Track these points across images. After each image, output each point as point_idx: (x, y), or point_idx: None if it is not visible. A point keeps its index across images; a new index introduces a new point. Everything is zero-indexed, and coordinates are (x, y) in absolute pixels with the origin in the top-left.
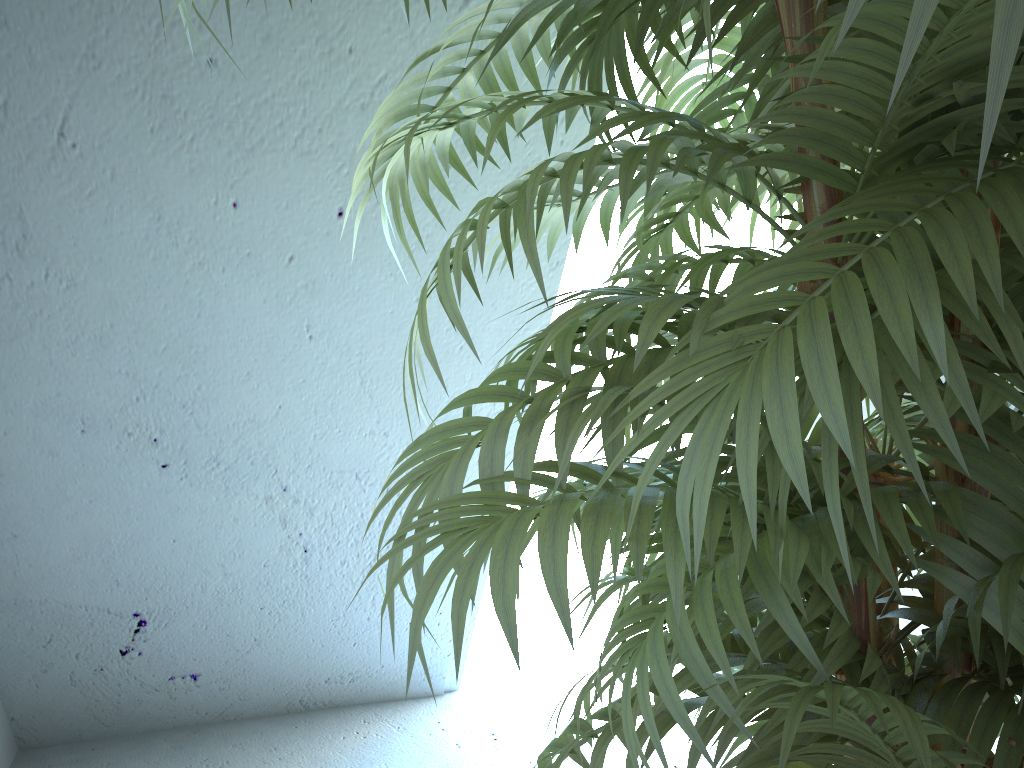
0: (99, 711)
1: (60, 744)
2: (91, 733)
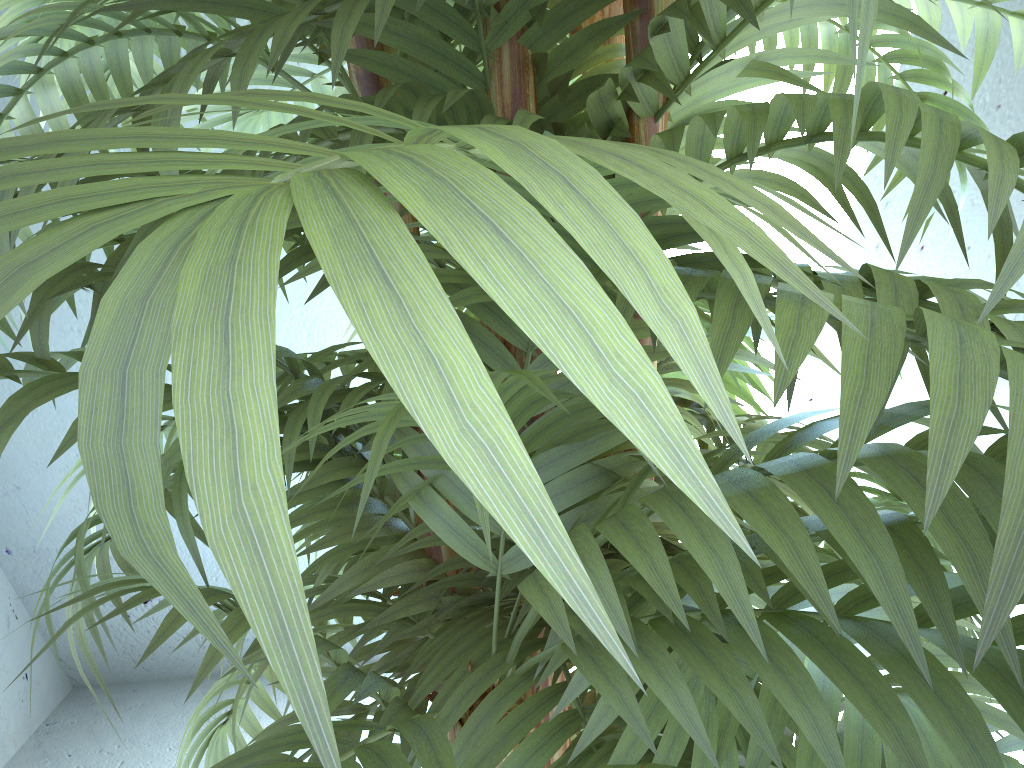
0: (136, 656)
1: (108, 685)
2: (134, 676)
